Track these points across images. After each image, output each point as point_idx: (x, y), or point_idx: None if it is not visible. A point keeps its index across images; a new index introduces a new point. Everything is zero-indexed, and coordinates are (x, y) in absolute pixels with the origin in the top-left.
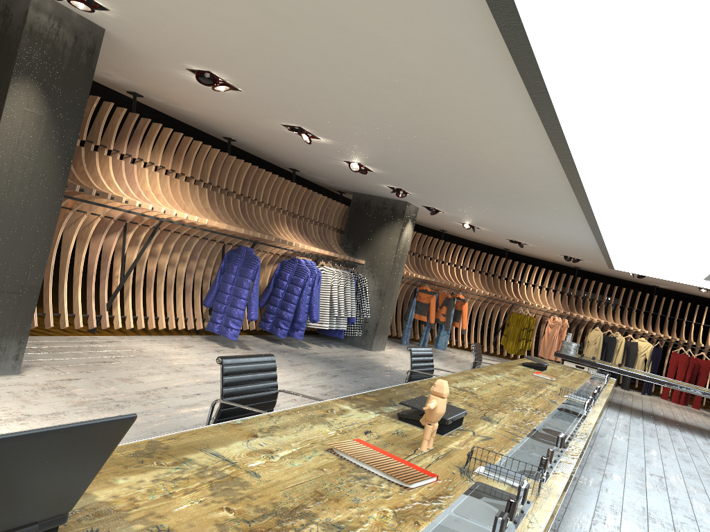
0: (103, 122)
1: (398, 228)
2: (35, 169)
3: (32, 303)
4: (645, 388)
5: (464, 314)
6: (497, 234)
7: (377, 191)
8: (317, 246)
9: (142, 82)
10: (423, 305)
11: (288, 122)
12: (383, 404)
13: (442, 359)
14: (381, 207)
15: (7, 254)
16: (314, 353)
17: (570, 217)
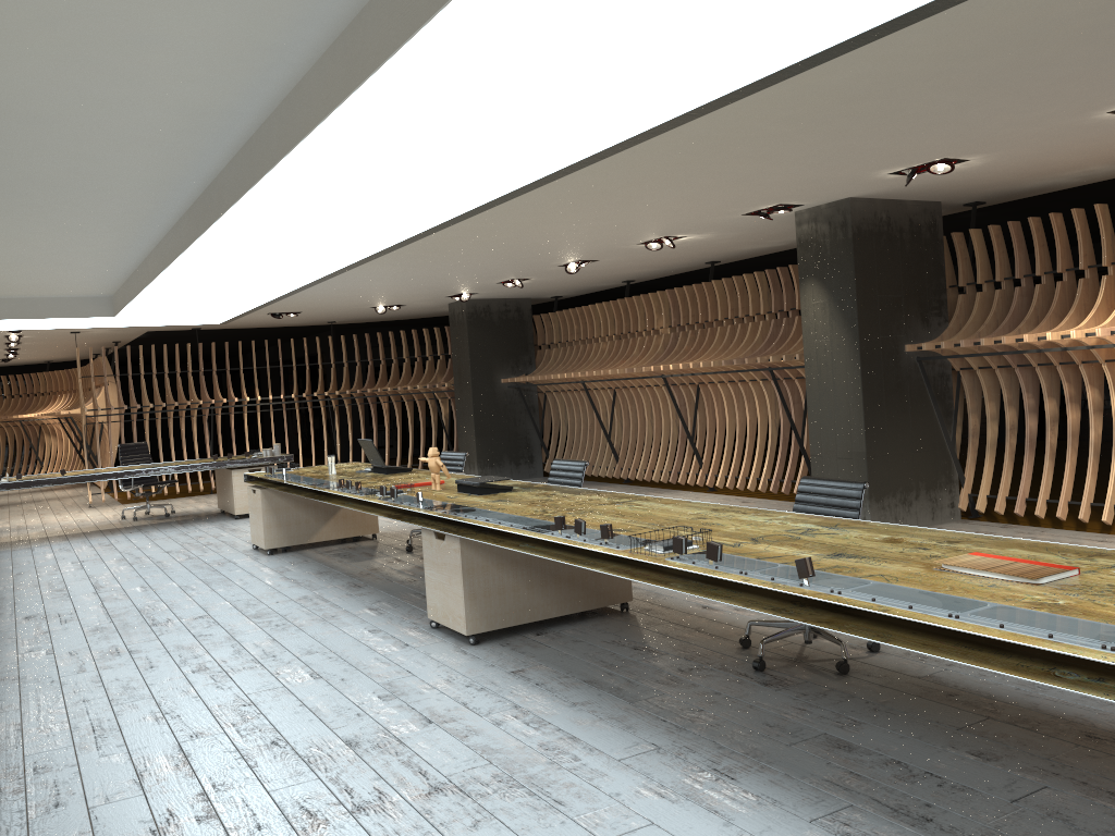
0: (1102, 234)
1: None
2: (831, 347)
3: (862, 468)
4: None
5: None
6: None
7: None
8: None
9: (1080, 164)
10: None
11: (1099, 118)
12: (524, 487)
13: None
14: None
15: (832, 425)
16: None
17: None
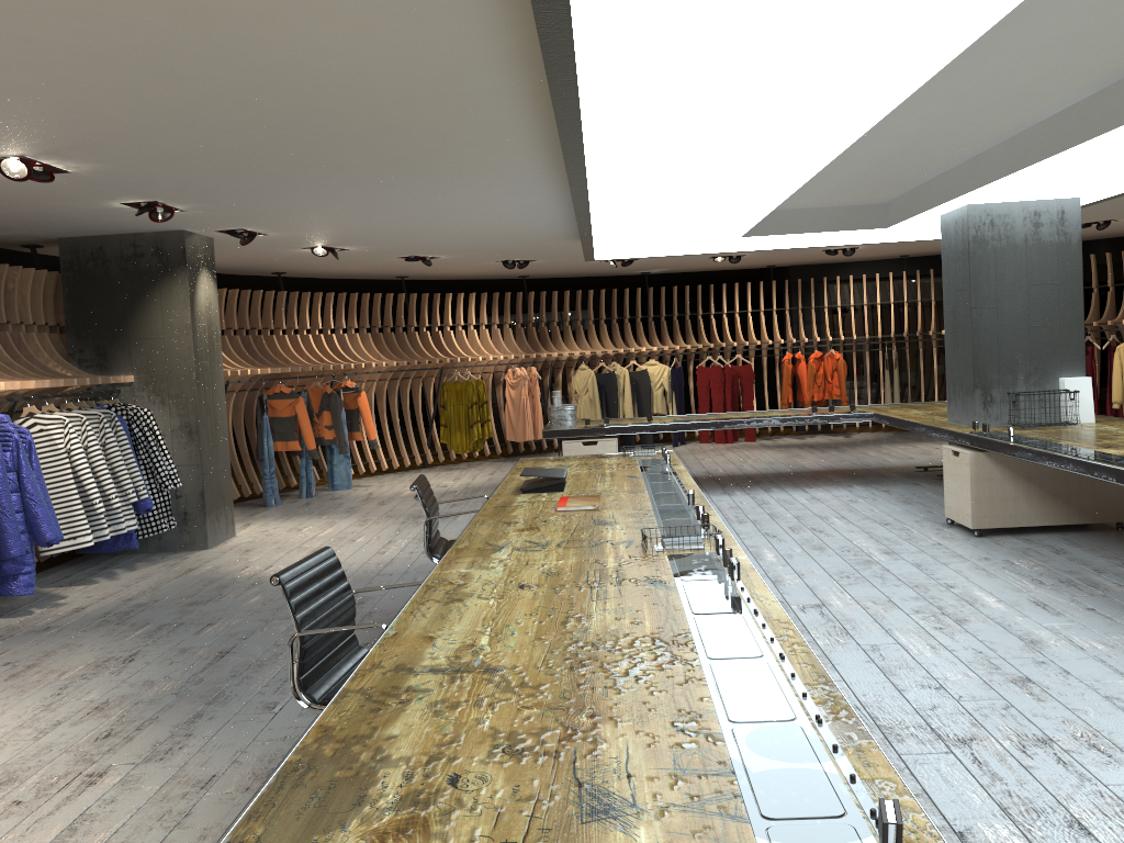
0: None
1: (182, 289)
2: None
3: None
4: (677, 436)
5: (365, 413)
6: (381, 252)
7: (109, 222)
8: (6, 376)
9: None
10: (286, 421)
11: None
12: None
13: (351, 509)
14: (132, 255)
15: None
16: (74, 612)
17: (516, 175)
